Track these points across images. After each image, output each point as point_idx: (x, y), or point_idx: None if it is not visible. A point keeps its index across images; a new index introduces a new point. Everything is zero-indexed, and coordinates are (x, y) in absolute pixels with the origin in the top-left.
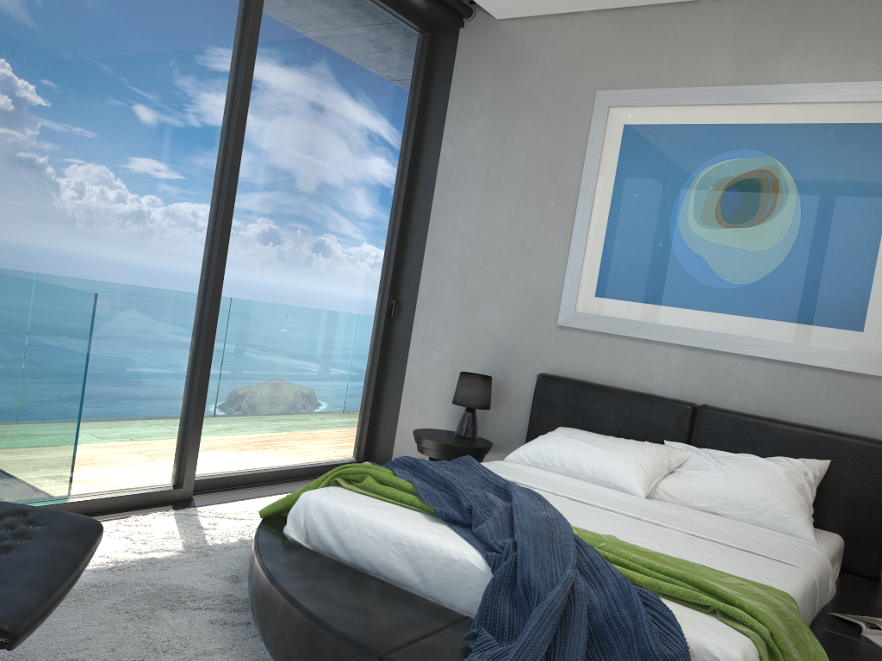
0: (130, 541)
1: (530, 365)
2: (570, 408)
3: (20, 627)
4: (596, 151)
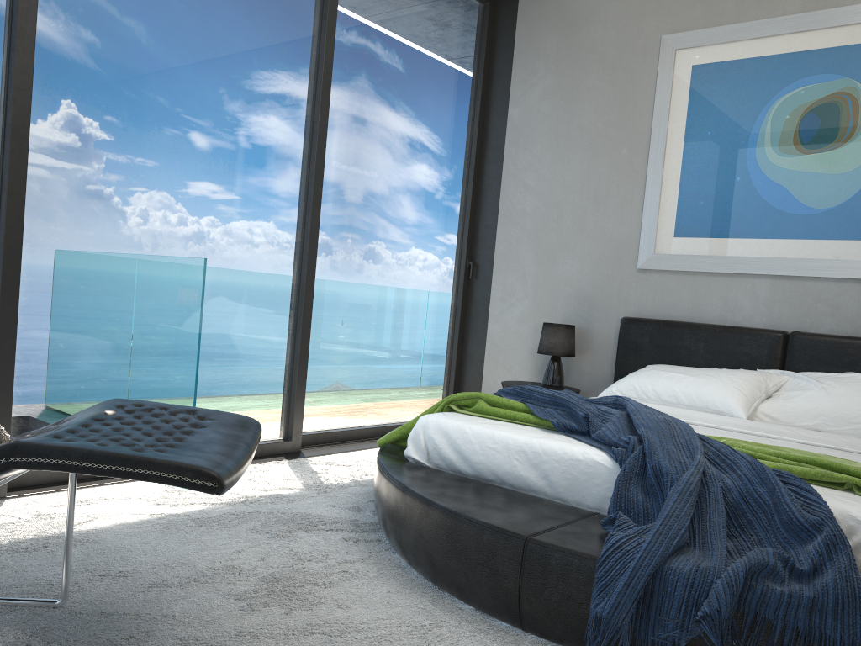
0: (254, 482)
1: (612, 311)
2: (657, 347)
3: (224, 476)
4: (665, 95)
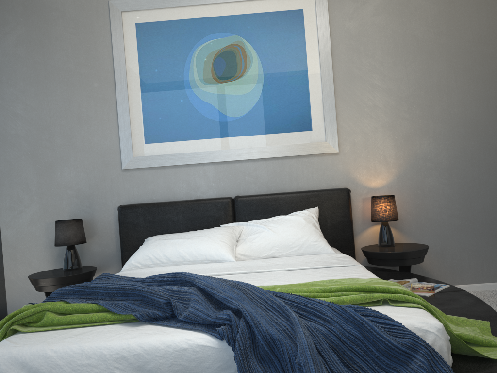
0: None
1: (108, 203)
2: (150, 223)
3: None
4: (120, 43)
